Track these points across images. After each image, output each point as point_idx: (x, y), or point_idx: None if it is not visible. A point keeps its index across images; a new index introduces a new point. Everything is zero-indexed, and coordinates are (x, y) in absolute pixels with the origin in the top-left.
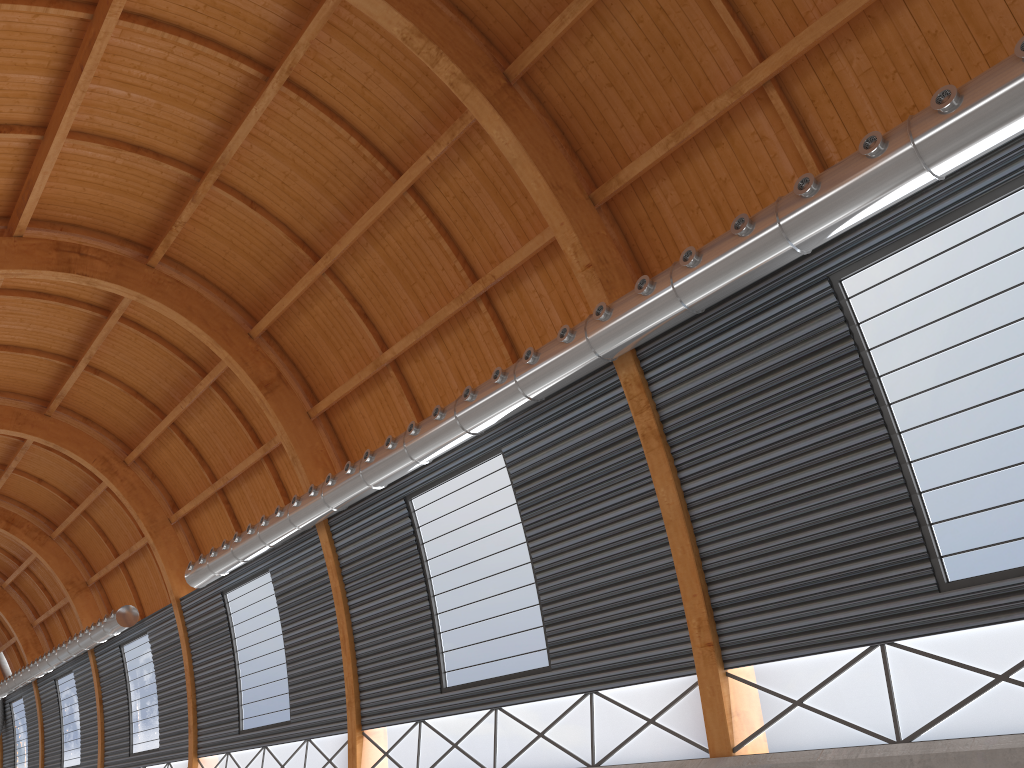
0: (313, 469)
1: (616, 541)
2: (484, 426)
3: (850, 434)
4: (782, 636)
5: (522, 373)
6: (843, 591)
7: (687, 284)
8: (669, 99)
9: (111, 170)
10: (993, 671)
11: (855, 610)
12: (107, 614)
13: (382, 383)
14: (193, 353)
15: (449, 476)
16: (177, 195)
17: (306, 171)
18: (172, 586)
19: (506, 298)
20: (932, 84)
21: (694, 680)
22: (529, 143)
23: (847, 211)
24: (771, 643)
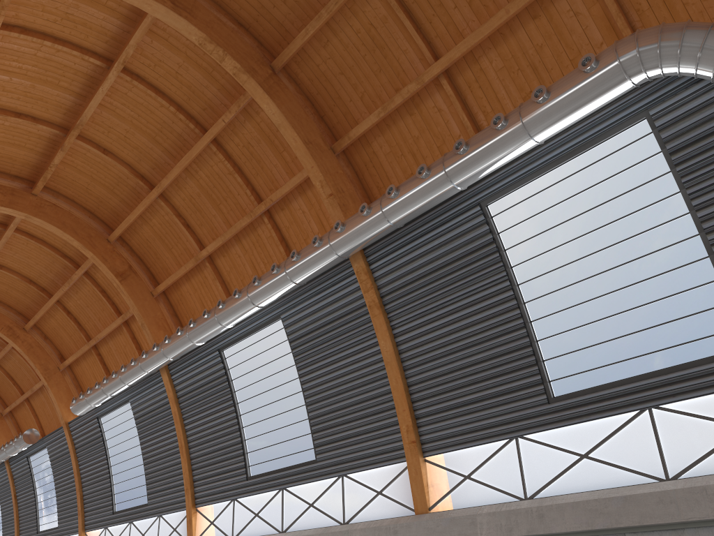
0: (156, 331)
1: (355, 376)
2: (267, 302)
3: (495, 304)
4: (457, 434)
5: (290, 267)
6: (493, 405)
7: (391, 209)
8: (380, 83)
9: (1, 129)
10: (579, 452)
11: (500, 416)
12: (17, 435)
13: (201, 271)
14: (69, 252)
15: (247, 334)
16: (50, 145)
17: (141, 128)
18: (62, 414)
19: (281, 214)
20: (541, 78)
21: (405, 465)
22: (288, 113)
23: (485, 163)
24: (451, 439)
